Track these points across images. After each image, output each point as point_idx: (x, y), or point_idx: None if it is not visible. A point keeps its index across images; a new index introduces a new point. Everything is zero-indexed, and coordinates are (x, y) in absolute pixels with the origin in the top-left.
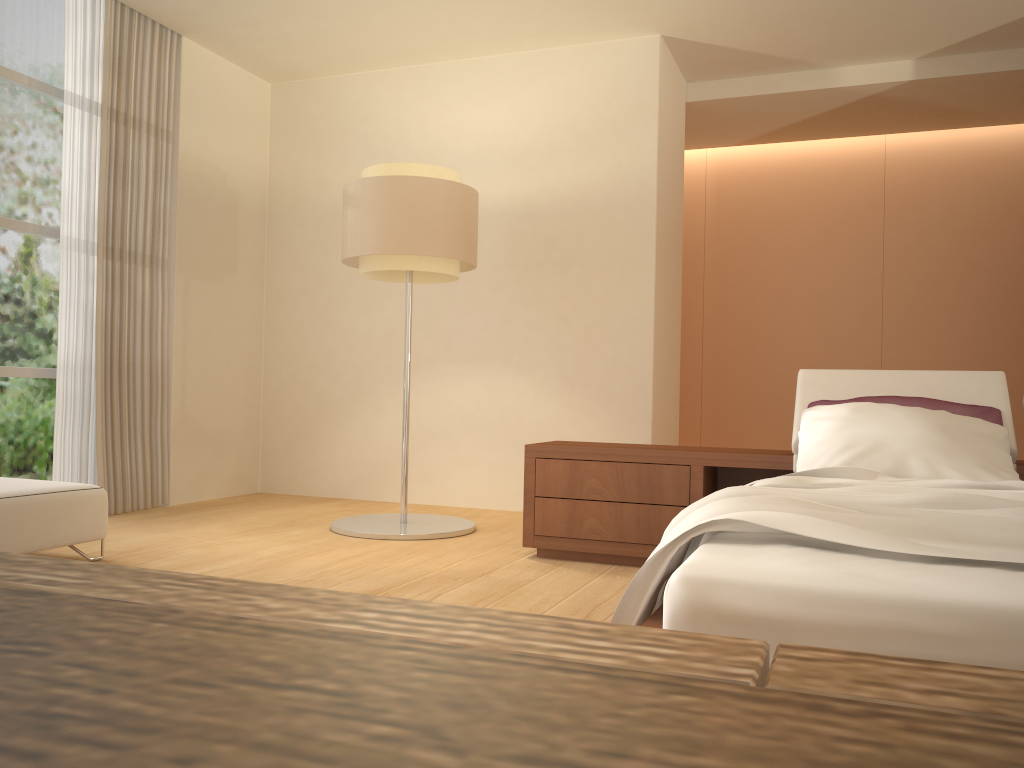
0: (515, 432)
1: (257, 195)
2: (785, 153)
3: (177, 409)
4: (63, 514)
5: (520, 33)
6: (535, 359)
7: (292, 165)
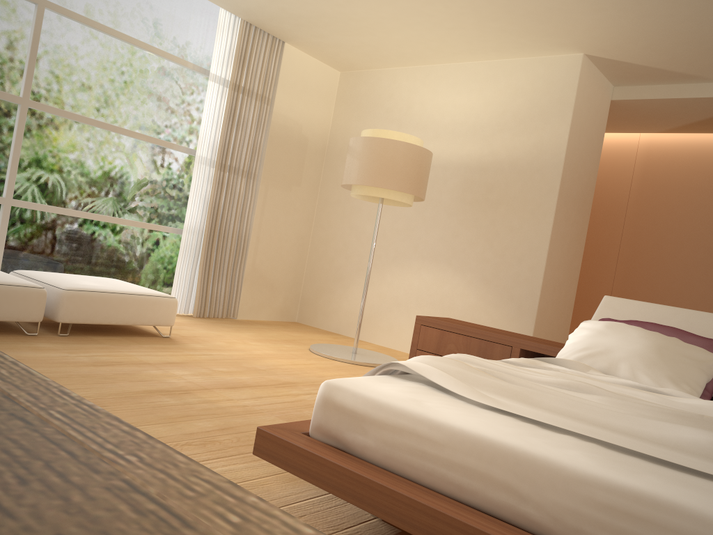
0: (447, 310)
1: (321, 140)
2: (700, 141)
3: (250, 263)
4: (149, 308)
5: (486, 48)
6: (467, 264)
7: (344, 123)
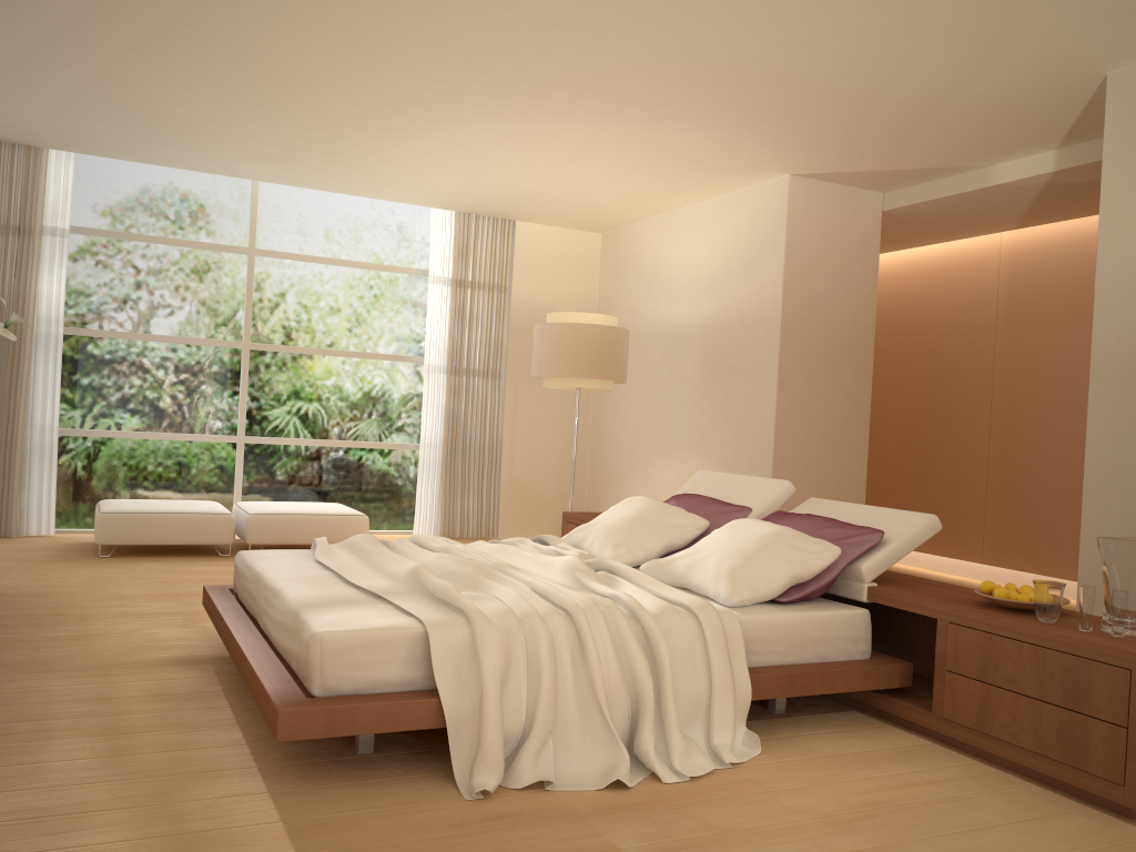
0: None
1: None
2: (1071, 231)
3: (506, 473)
4: (336, 527)
5: (693, 189)
6: (712, 448)
7: (607, 294)
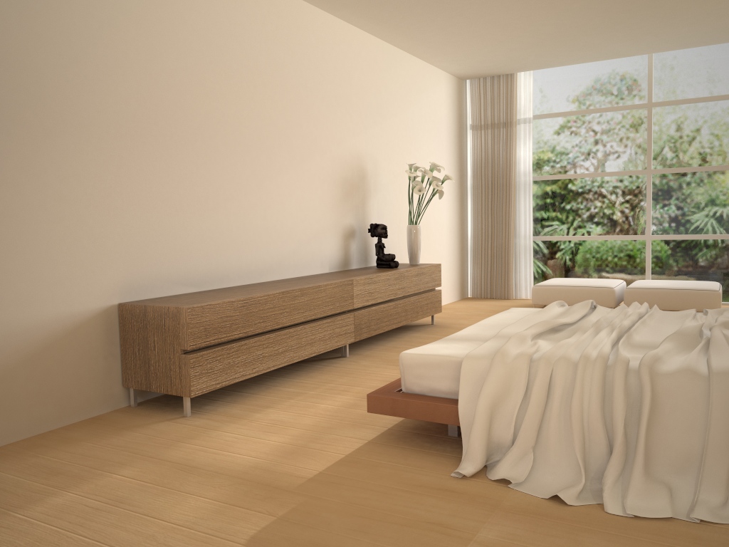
0: None
1: None
2: None
3: None
4: (690, 298)
5: None
6: None
7: None
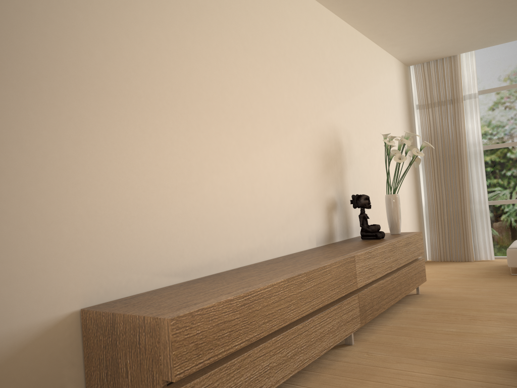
0: None
1: None
2: None
3: None
4: None
5: None
6: None
7: None
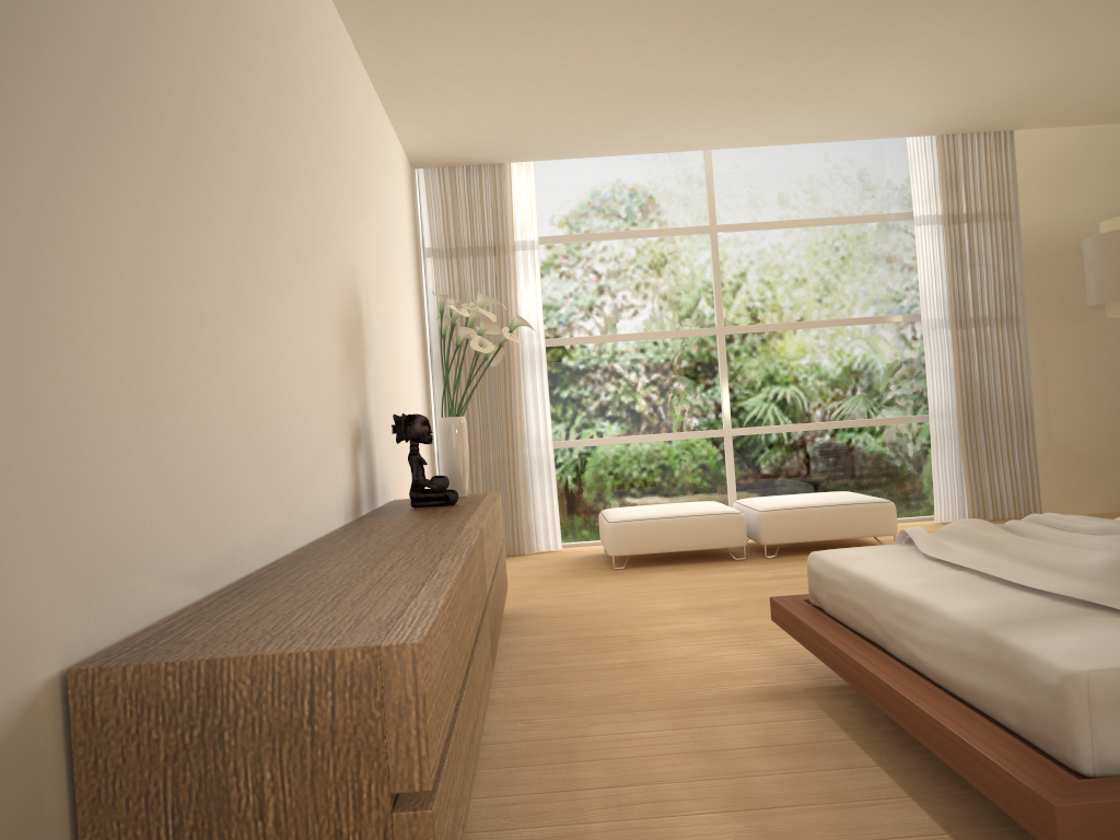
0: None
1: None
2: None
3: (1041, 437)
4: (858, 517)
5: None
6: None
7: None
